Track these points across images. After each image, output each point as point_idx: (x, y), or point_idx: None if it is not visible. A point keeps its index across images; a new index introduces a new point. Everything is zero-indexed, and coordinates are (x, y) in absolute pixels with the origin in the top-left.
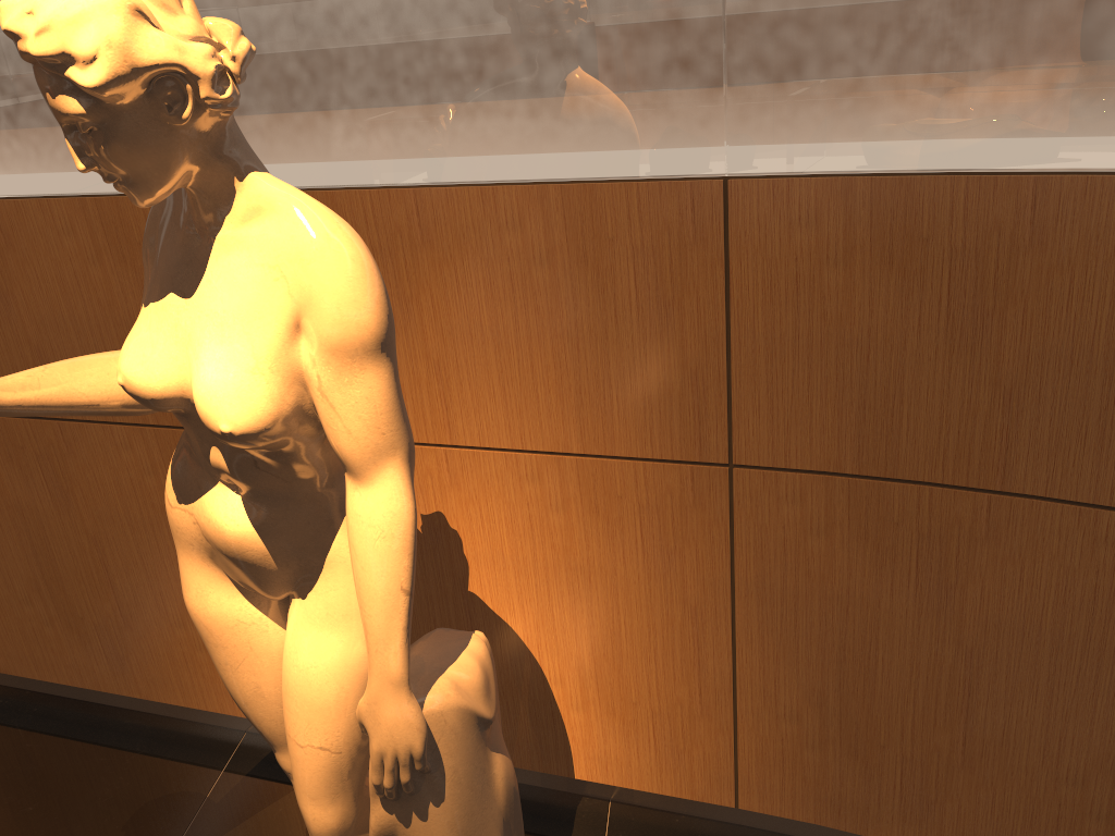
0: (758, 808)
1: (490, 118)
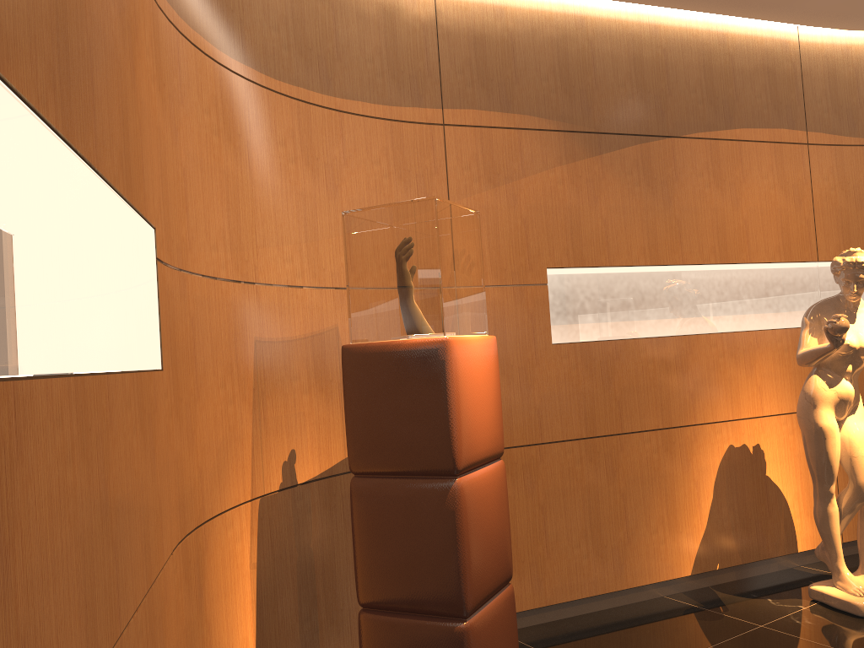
0: (847, 539)
1: (773, 311)
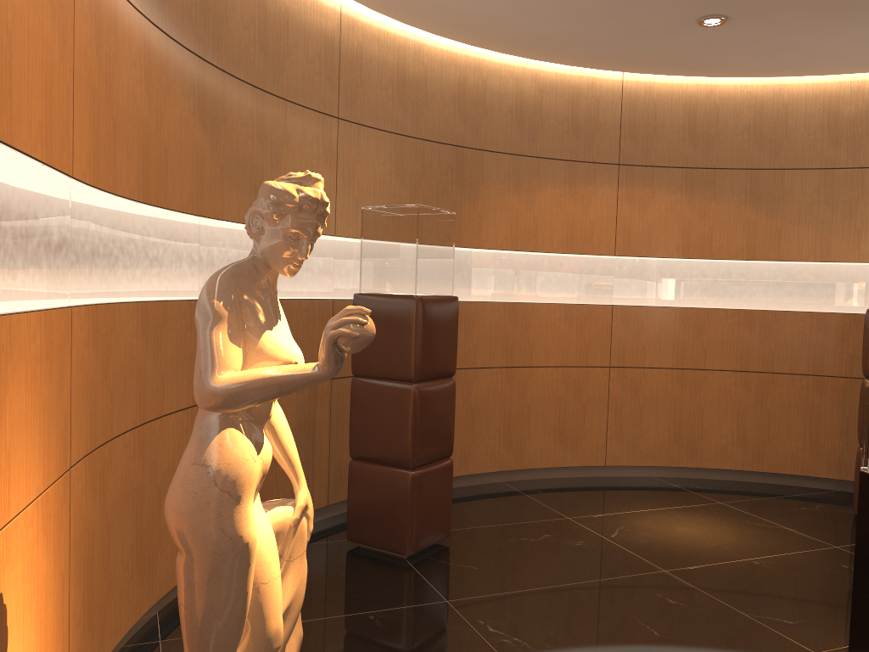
0: None
1: (29, 269)
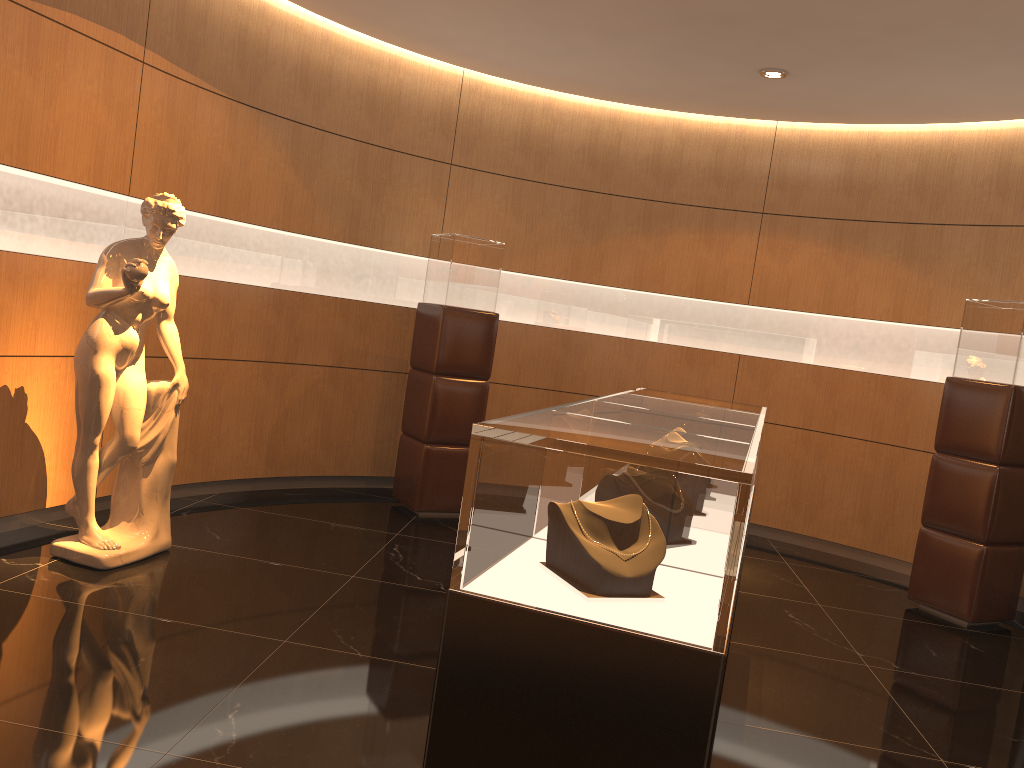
0: (102, 494)
1: (69, 238)
